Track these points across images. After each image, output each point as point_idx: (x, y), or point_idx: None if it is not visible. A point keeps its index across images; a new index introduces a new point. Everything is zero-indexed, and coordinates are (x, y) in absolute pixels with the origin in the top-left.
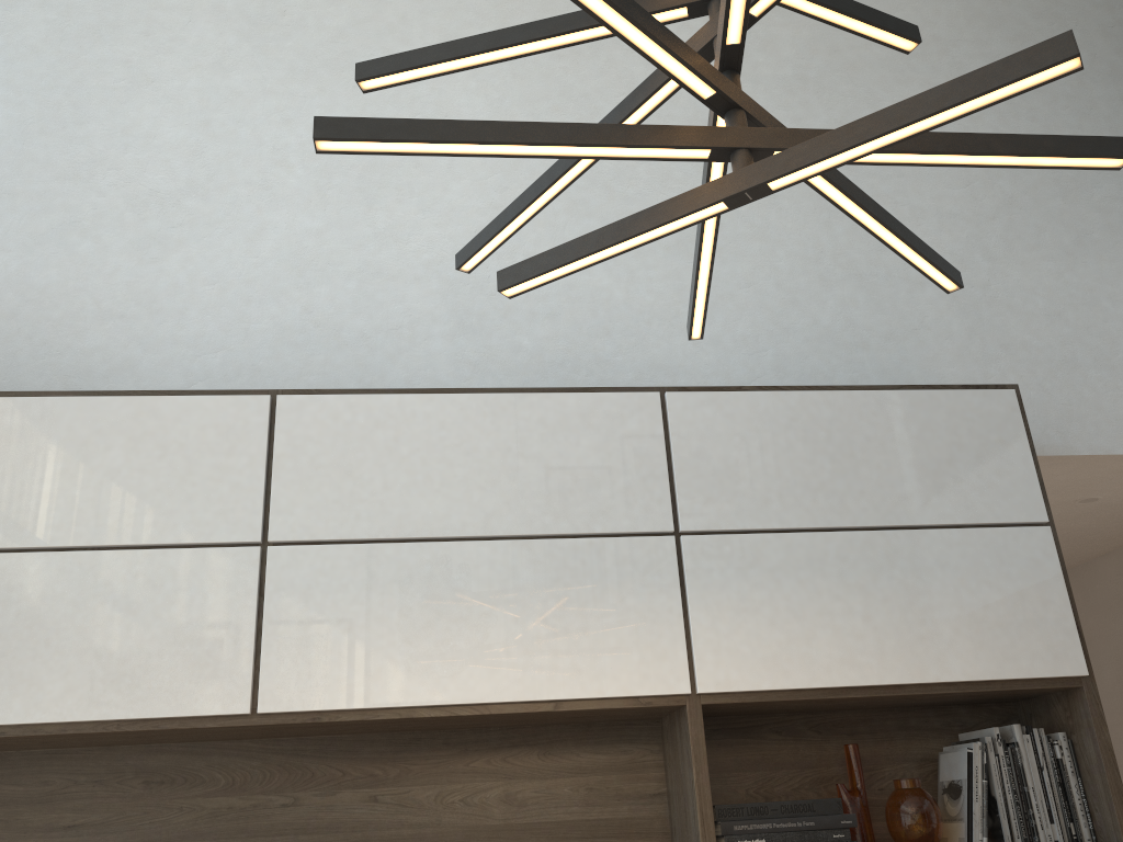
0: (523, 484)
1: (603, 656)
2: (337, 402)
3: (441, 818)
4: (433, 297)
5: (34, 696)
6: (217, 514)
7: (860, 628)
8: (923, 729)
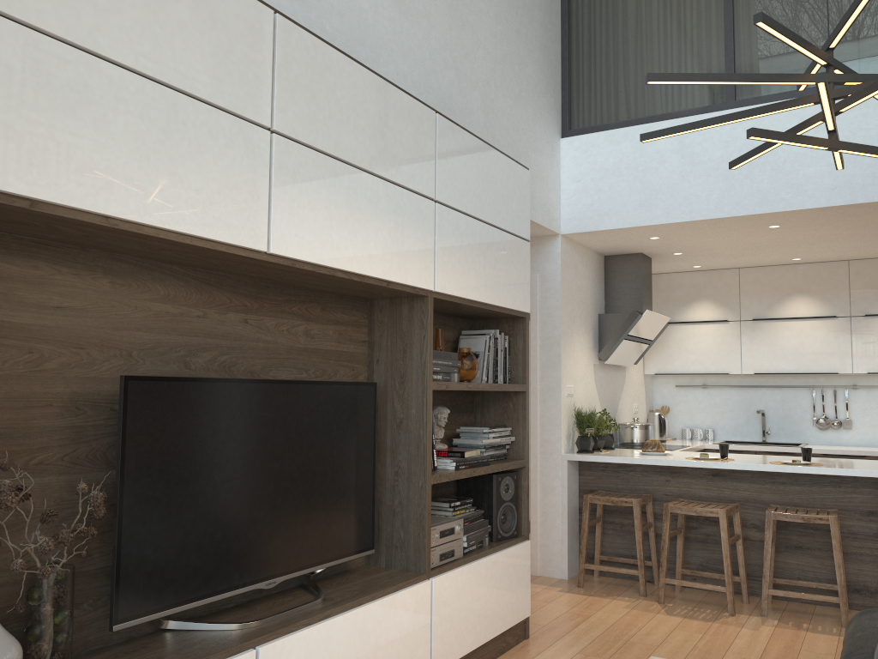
0: (385, 144)
1: (408, 261)
2: (308, 39)
3: (277, 339)
4: None
5: (142, 201)
6: (247, 95)
7: (481, 273)
8: (449, 326)
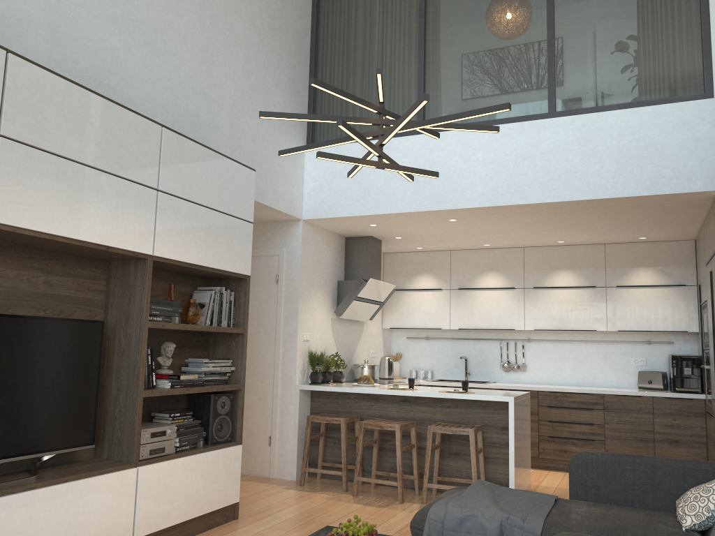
0: (110, 148)
1: (128, 232)
2: (38, 71)
3: (17, 285)
4: (41, 11)
5: None
6: None
7: (202, 244)
8: (187, 283)
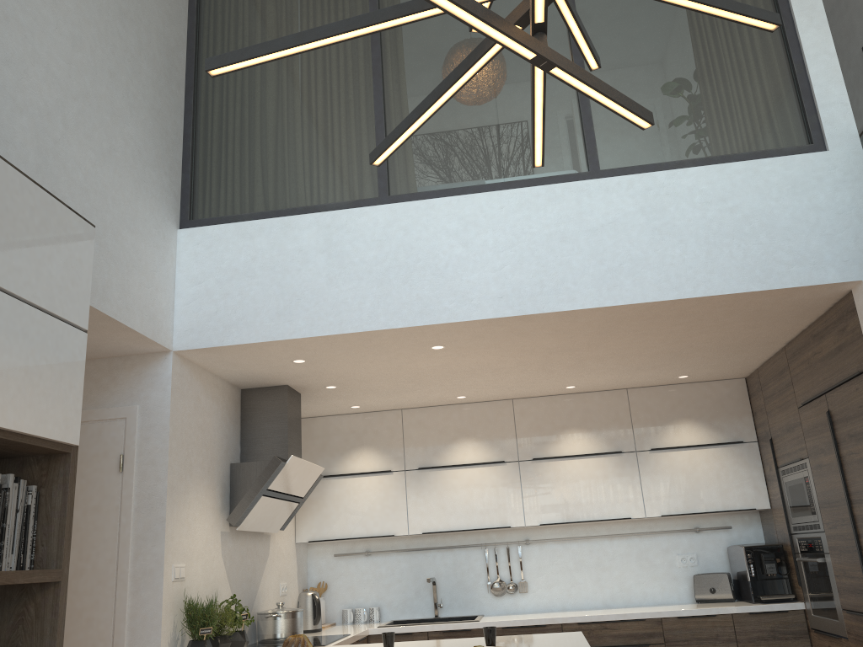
0: None
1: None
2: None
3: None
4: None
5: None
6: None
7: None
8: None
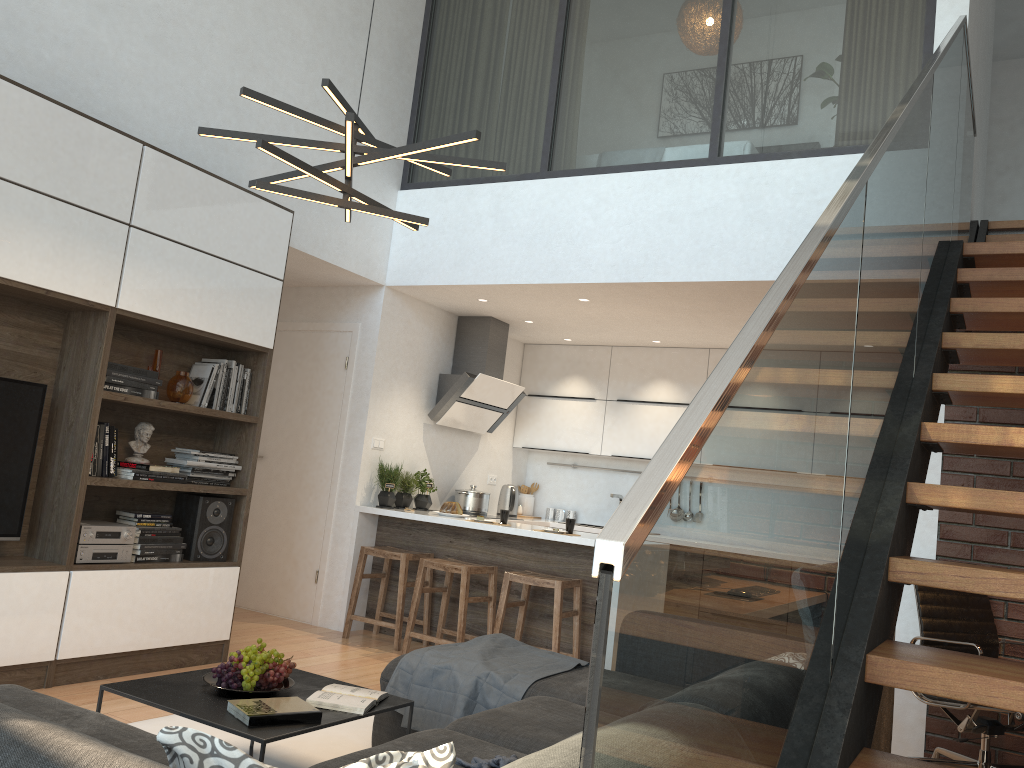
0: (60, 166)
1: (79, 275)
2: None
3: None
4: None
5: None
6: None
7: (196, 301)
8: (187, 352)
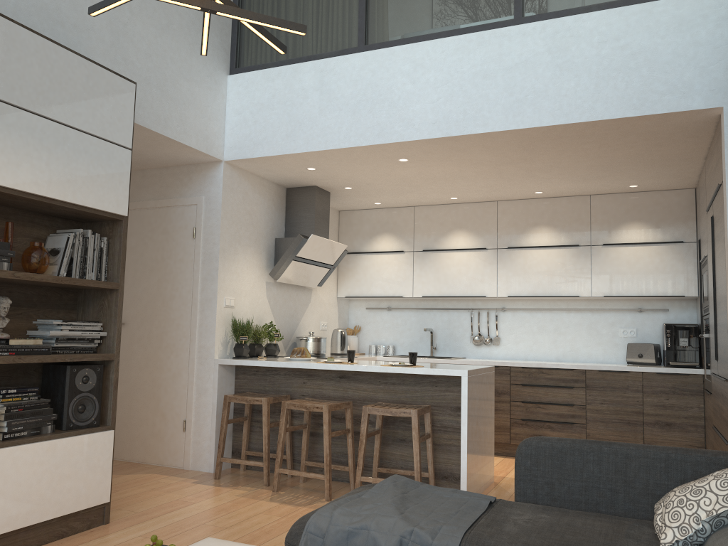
0: None
1: None
2: None
3: None
4: None
5: None
6: None
7: (43, 168)
8: (41, 225)
